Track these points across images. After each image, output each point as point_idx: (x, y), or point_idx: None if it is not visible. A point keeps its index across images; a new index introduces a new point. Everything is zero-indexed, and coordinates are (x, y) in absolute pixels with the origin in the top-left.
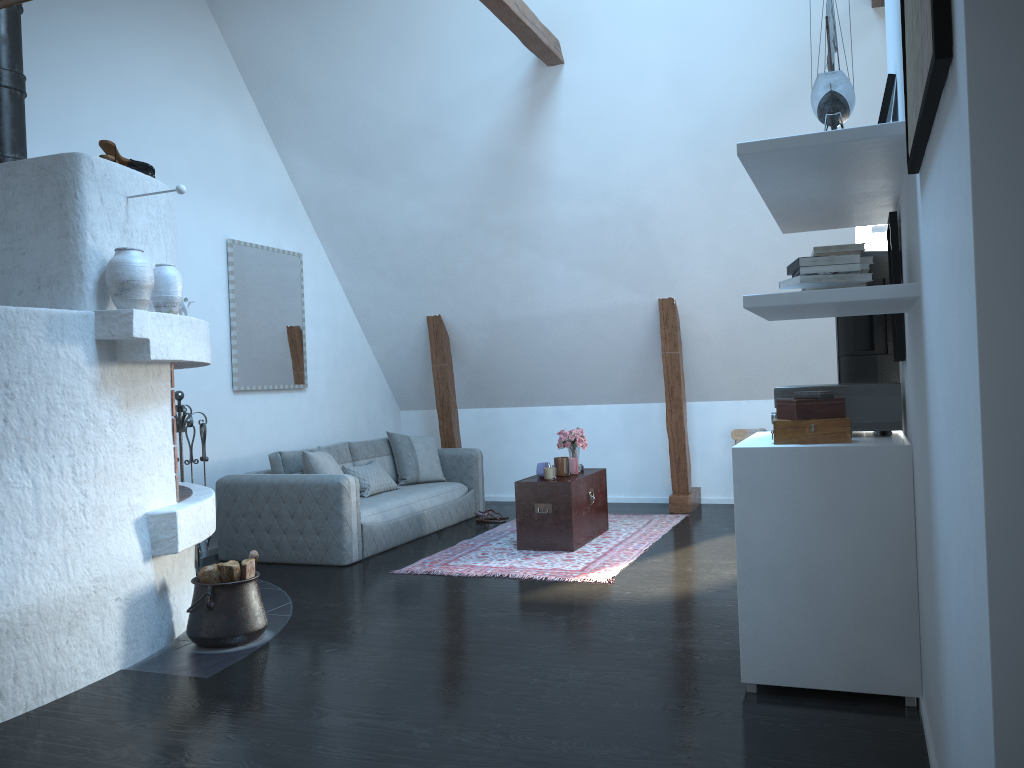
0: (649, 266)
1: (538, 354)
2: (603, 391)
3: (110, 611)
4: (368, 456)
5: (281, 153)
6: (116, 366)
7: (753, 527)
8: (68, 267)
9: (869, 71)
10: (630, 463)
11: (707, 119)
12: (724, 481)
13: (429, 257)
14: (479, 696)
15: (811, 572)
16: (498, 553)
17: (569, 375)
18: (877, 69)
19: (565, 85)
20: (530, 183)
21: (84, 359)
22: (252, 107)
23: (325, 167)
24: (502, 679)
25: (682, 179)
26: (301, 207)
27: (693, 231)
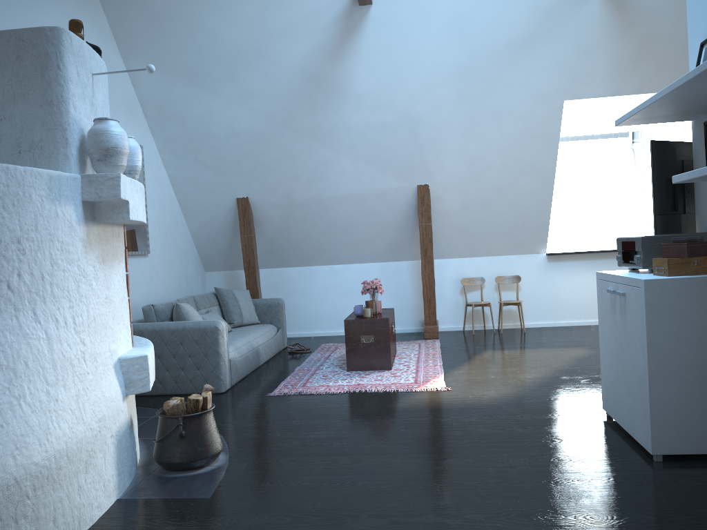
0: (414, 161)
1: (321, 226)
2: (367, 253)
3: (108, 448)
4: (206, 306)
5: (126, 63)
6: (95, 226)
7: (660, 338)
8: (52, 133)
9: (586, 25)
10: (386, 305)
11: (471, 53)
12: (454, 315)
13: (244, 151)
14: (464, 487)
15: (704, 369)
16: (335, 375)
17: (343, 242)
18: (592, 24)
19: (371, 21)
20: (333, 96)
21: (75, 218)
22: (105, 22)
23: (164, 76)
24: (464, 471)
25: (447, 97)
26: (140, 108)
27: (449, 136)
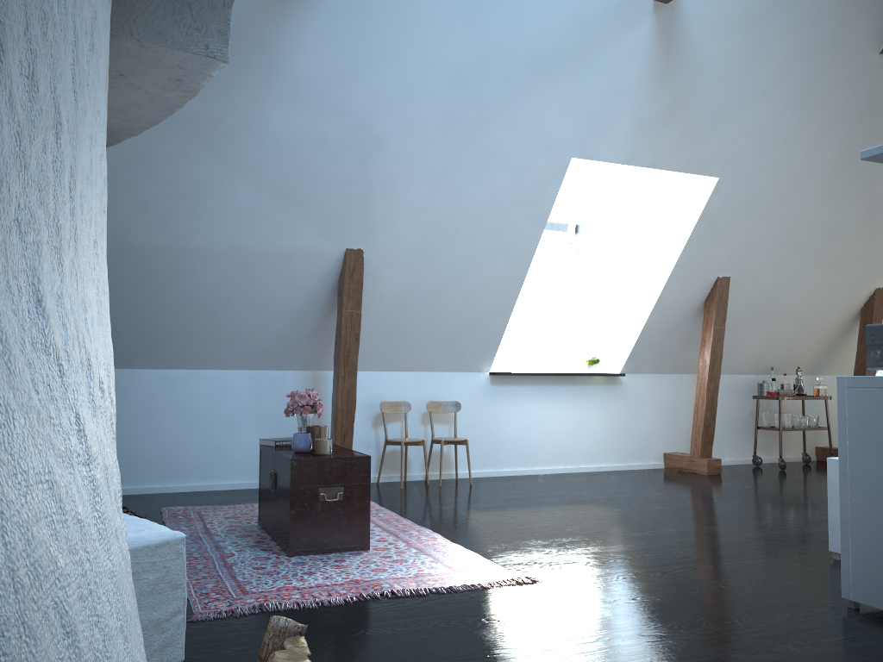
0: (353, 208)
1: (167, 299)
2: (235, 353)
3: None
4: None
5: None
6: None
7: None
8: None
9: (626, 59)
10: (257, 441)
11: (481, 57)
12: None
13: None
14: None
15: None
16: (277, 565)
17: (199, 330)
18: (632, 60)
19: None
20: (254, 69)
21: None
22: None
23: None
24: None
25: (429, 116)
26: None
27: (415, 178)
